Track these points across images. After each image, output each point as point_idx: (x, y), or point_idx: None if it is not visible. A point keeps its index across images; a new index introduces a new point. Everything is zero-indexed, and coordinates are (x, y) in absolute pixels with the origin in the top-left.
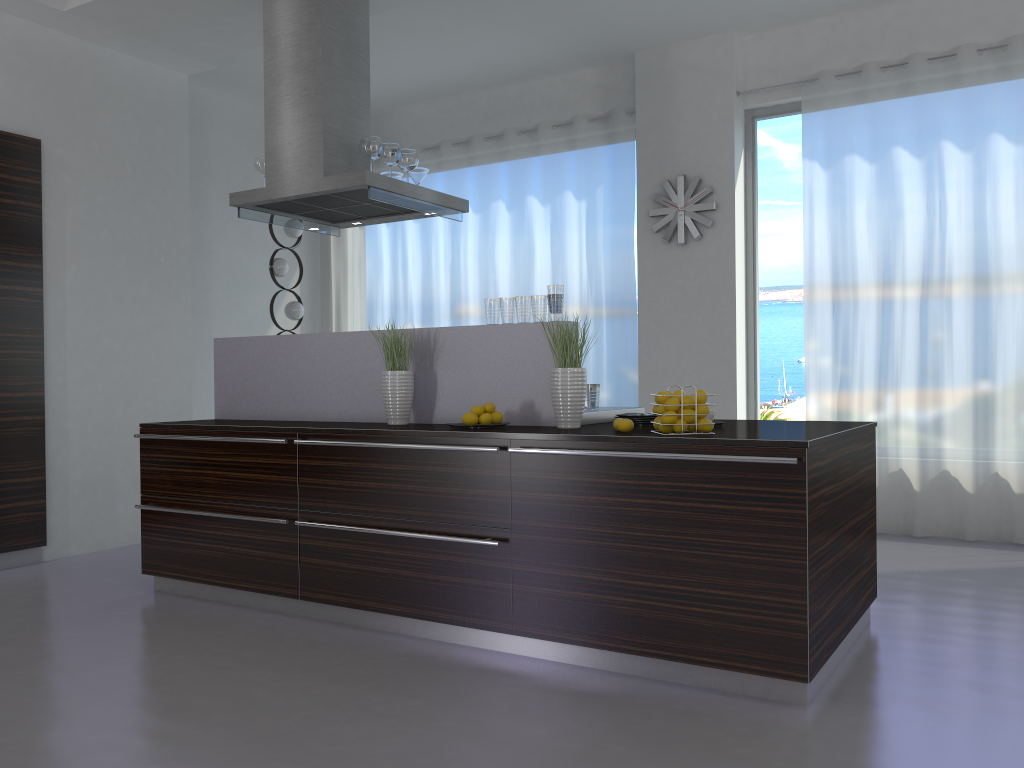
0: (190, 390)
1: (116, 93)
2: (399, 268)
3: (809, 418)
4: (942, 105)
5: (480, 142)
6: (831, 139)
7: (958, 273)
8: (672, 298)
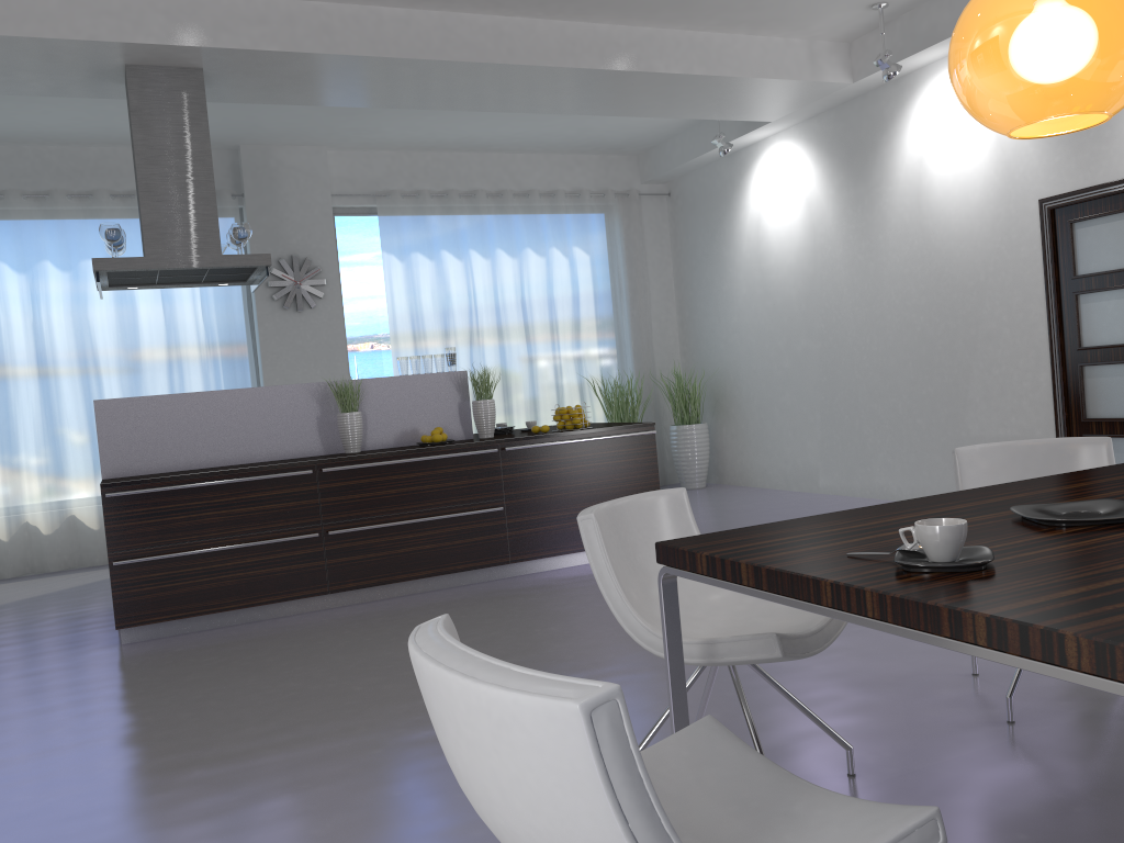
0: None
1: None
2: None
3: None
4: (468, 226)
5: (64, 199)
6: (404, 240)
7: (488, 336)
8: (293, 355)
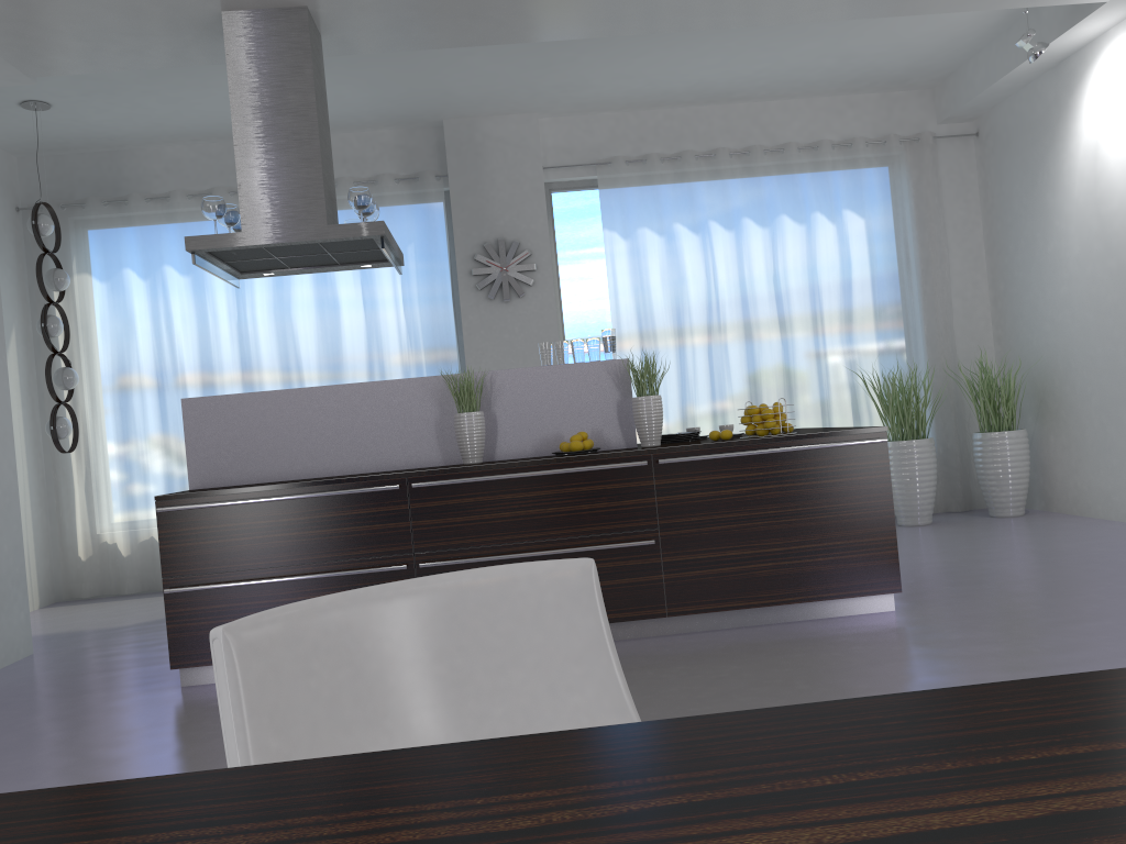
0: (16, 476)
1: None
2: (163, 328)
3: None
4: (707, 193)
5: None
6: (628, 214)
7: (731, 324)
8: (500, 351)
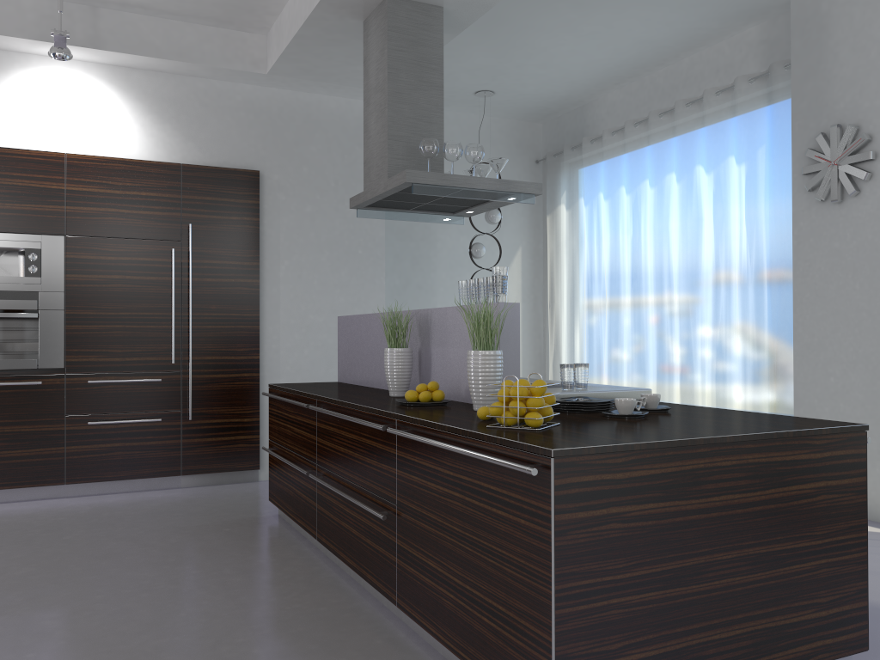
0: None
1: (322, 127)
2: (594, 244)
3: None
4: None
5: (655, 118)
6: None
7: None
8: (827, 263)
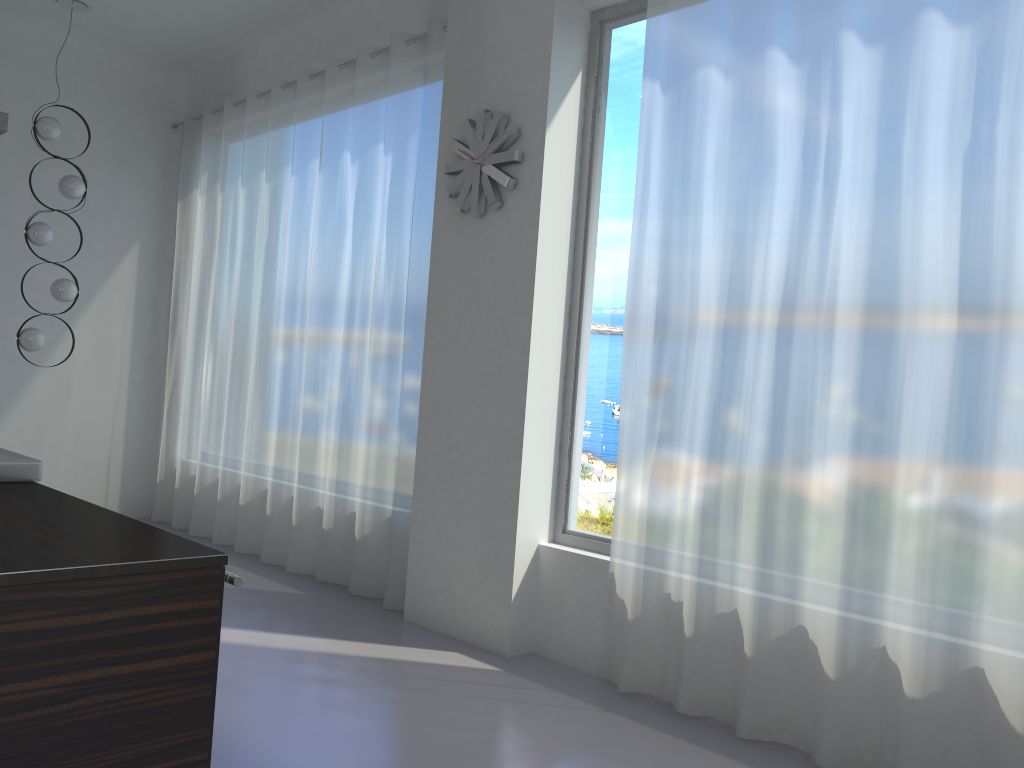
0: None
1: None
2: (227, 247)
3: (620, 501)
4: None
5: (304, 80)
6: (677, 41)
7: (846, 269)
8: (463, 296)
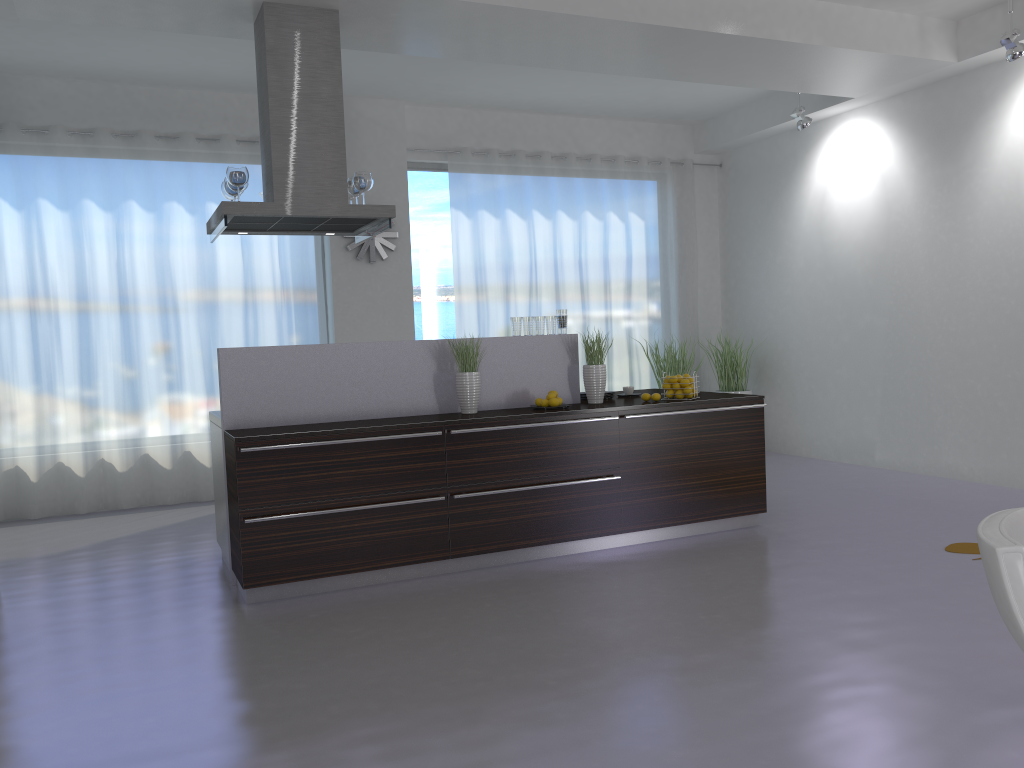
0: None
1: None
2: (36, 260)
3: None
4: (532, 187)
5: (151, 139)
6: (472, 197)
7: (546, 296)
8: (363, 305)
